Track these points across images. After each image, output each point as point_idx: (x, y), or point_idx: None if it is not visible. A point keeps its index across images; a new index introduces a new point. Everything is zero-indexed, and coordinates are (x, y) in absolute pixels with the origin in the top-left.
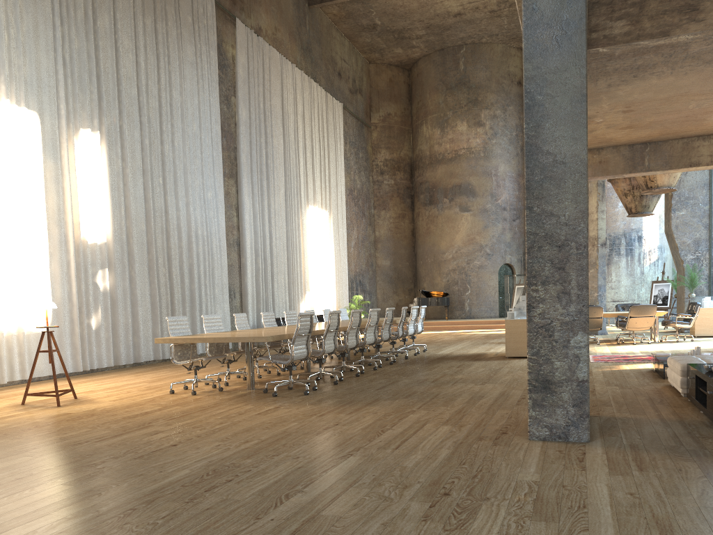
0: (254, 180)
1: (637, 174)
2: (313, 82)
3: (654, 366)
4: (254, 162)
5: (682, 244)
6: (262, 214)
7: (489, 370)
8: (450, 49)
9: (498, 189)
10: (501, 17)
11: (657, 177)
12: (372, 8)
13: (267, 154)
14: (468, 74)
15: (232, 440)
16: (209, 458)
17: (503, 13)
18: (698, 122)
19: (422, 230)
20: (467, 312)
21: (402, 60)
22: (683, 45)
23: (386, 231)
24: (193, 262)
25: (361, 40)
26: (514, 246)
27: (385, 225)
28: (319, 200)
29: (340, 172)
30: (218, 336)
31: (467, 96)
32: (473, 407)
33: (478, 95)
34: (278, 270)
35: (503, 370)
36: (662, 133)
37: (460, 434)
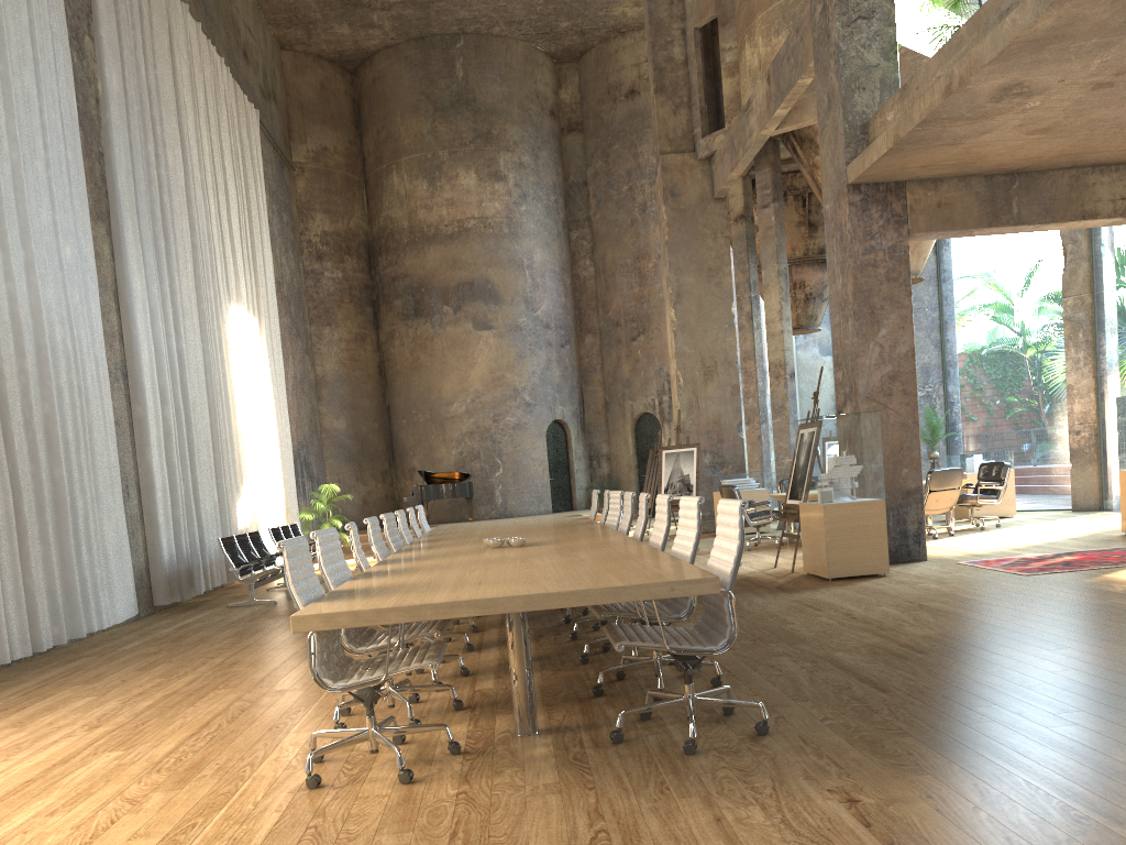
0: (145, 234)
1: (996, 230)
2: (216, 53)
3: None
4: (142, 193)
5: None
6: (164, 310)
7: (919, 611)
8: (437, 40)
9: (536, 291)
10: None
11: None
12: None
13: (159, 181)
14: (473, 88)
15: None
16: None
17: None
18: None
19: (404, 364)
20: (500, 507)
21: (344, 50)
22: None
23: (335, 366)
24: (54, 412)
25: None
26: (567, 391)
27: (333, 354)
28: (244, 294)
29: (267, 244)
30: (496, 588)
31: (473, 126)
32: None
33: (491, 126)
34: (198, 435)
35: (946, 608)
36: (1064, 152)
37: None
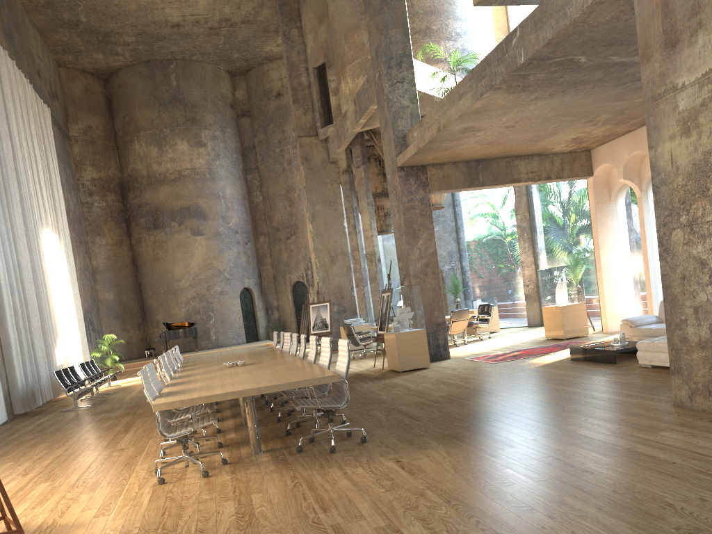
0: None
1: (472, 188)
2: (24, 77)
3: (582, 356)
4: None
5: (439, 256)
6: (8, 238)
7: (441, 384)
8: (159, 63)
9: (228, 211)
10: (219, 35)
11: (432, 196)
12: (81, 0)
13: None
14: (183, 91)
15: (537, 507)
16: (618, 532)
17: (222, 32)
18: (535, 142)
19: (149, 258)
20: (214, 341)
21: (99, 67)
22: (630, 65)
23: (104, 260)
24: None
25: (56, 37)
26: (250, 270)
27: (102, 253)
28: (50, 222)
29: (60, 190)
30: (242, 386)
31: (184, 114)
32: (592, 413)
33: (195, 114)
34: (31, 310)
35: (453, 382)
36: (500, 151)
37: (709, 435)
